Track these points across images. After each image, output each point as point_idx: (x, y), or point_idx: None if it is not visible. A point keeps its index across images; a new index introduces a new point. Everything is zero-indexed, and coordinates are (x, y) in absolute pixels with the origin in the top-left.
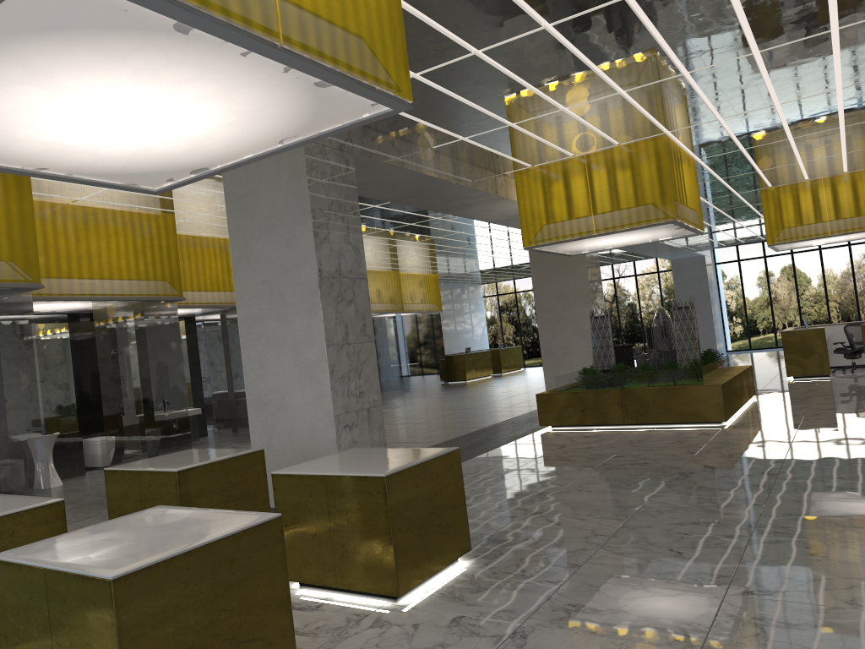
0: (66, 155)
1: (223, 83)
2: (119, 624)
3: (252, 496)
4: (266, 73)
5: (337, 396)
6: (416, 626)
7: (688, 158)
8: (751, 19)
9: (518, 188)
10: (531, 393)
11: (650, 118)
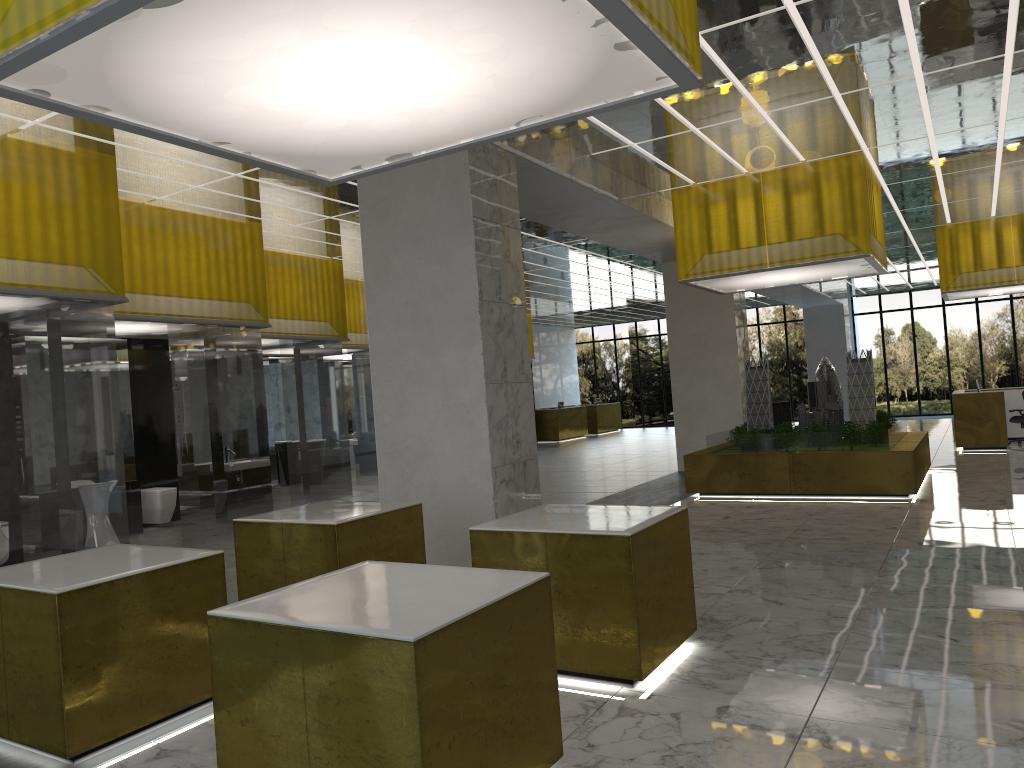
0: (262, 126)
1: (512, 37)
2: (420, 697)
3: (410, 559)
4: (570, 27)
5: (495, 445)
6: (676, 716)
7: (876, 183)
8: (1023, 10)
9: (675, 210)
10: (648, 456)
11: (853, 131)
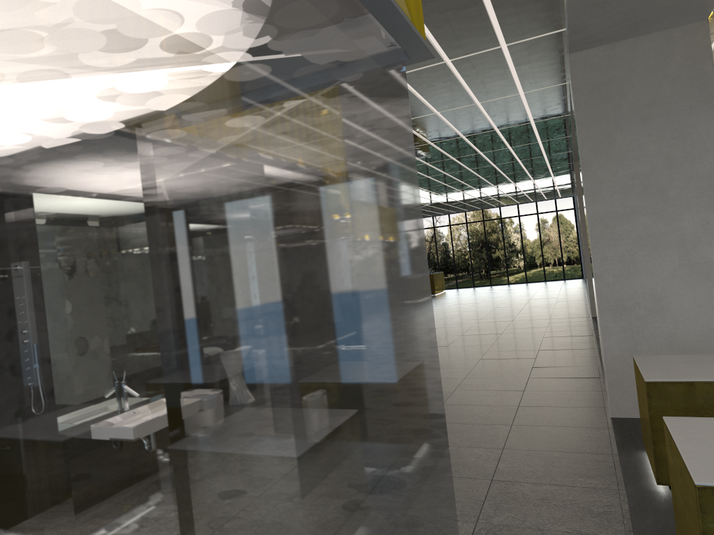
0: None
1: None
2: None
3: None
4: None
5: None
6: None
7: None
8: None
9: None
10: (530, 308)
11: None
